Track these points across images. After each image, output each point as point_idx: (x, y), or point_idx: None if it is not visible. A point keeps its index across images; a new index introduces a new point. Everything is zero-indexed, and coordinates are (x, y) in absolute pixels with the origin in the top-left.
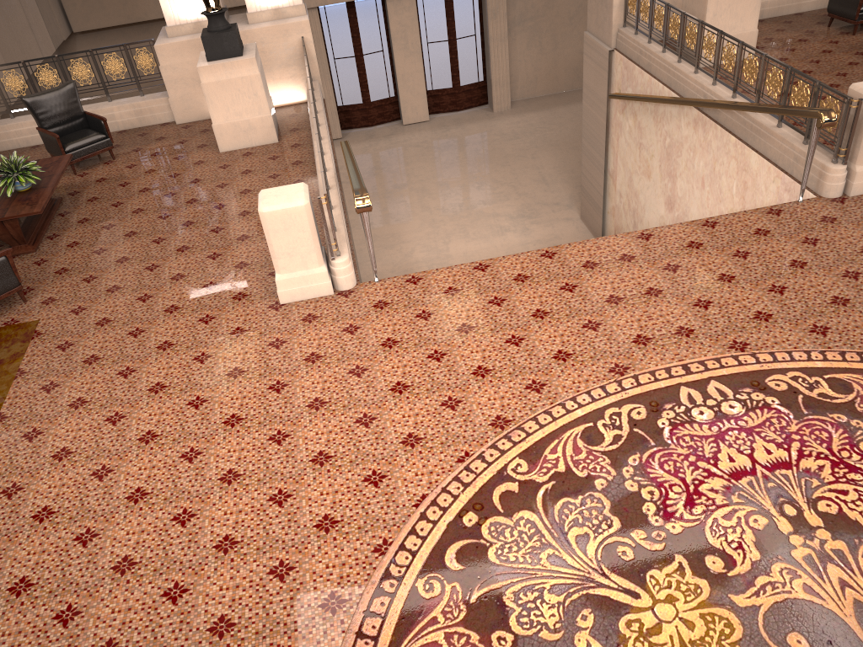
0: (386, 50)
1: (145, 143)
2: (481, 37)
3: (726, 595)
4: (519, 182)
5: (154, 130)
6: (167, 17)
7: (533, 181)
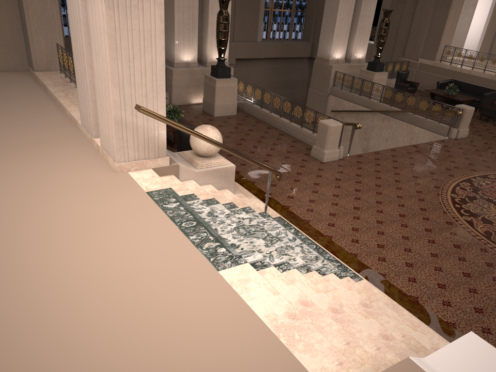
0: None
1: None
2: None
3: None
4: None
5: None
6: (176, 58)
7: None
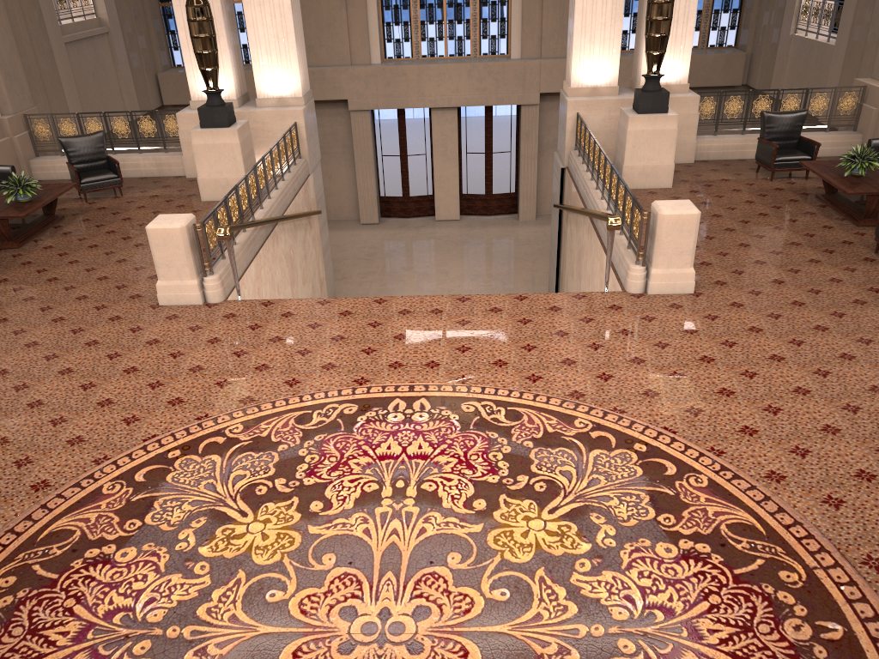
0: (429, 154)
1: (153, 188)
2: (516, 154)
3: (307, 525)
4: (510, 279)
5: (167, 179)
6: (192, 93)
7: (523, 280)
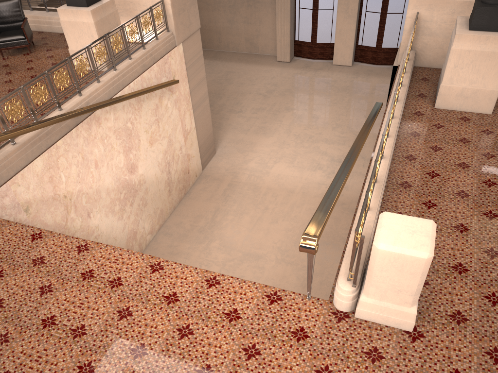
0: (335, 10)
1: (58, 47)
2: None
3: None
4: None
5: None
6: None
7: (373, 136)
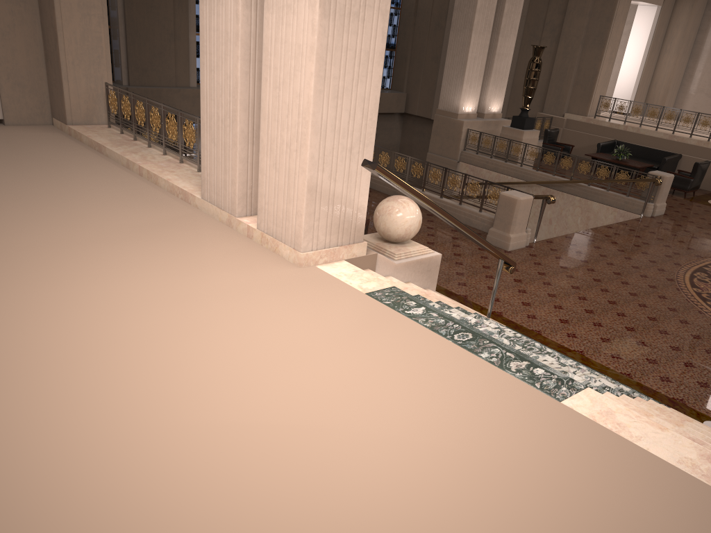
0: None
1: None
2: None
3: None
4: None
5: None
6: None
7: None
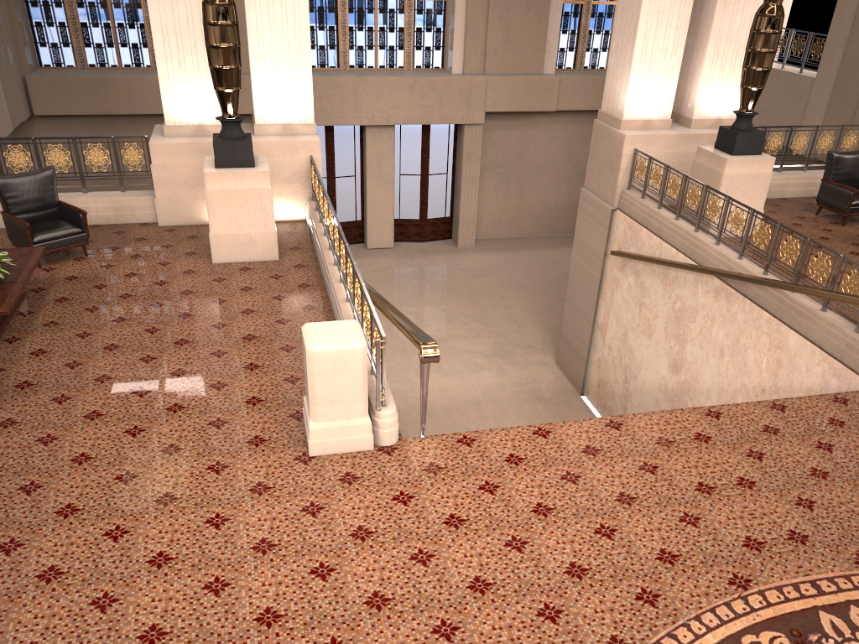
0: (358, 176)
1: (123, 242)
2: (452, 176)
3: None
4: (490, 320)
5: (133, 229)
6: (167, 116)
7: (504, 320)
